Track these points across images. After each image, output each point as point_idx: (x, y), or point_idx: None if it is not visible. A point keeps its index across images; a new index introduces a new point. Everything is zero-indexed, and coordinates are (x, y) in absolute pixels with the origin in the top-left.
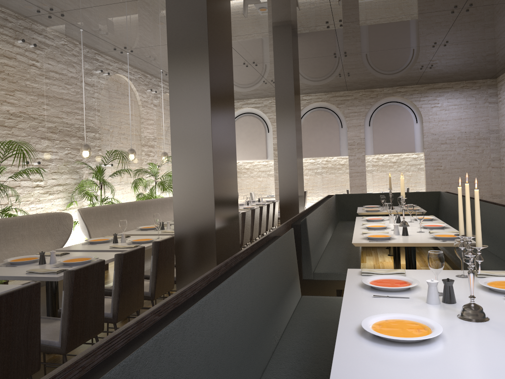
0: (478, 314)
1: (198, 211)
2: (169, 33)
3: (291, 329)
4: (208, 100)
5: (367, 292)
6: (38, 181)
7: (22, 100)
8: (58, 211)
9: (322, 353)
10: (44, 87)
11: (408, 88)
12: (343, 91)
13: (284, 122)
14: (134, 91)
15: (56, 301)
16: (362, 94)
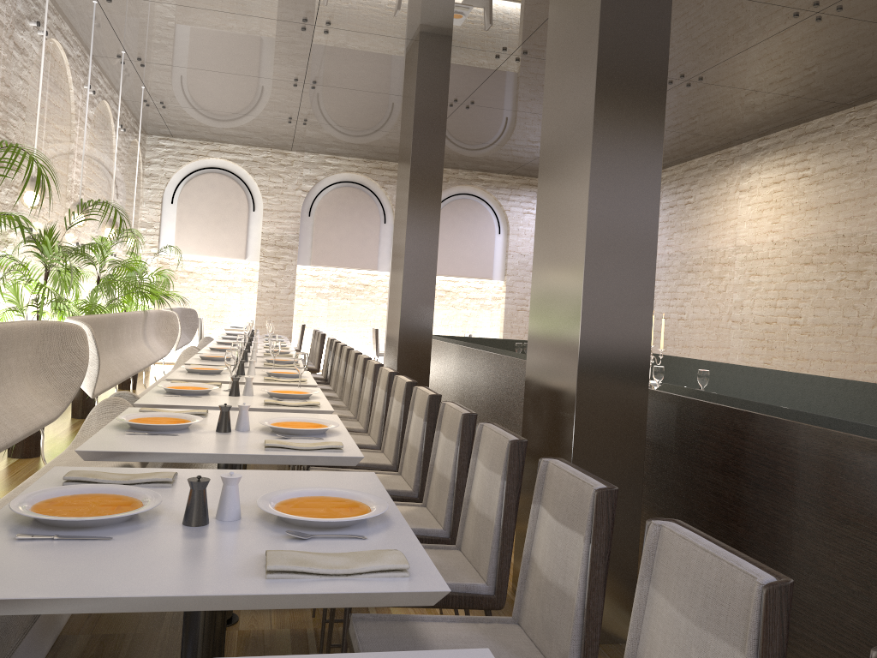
0: None
1: (622, 344)
2: (604, 19)
3: None
4: (659, 154)
5: None
6: None
7: None
8: None
9: None
10: None
11: (494, 176)
12: (397, 162)
13: (422, 202)
14: (71, 81)
15: None
16: None
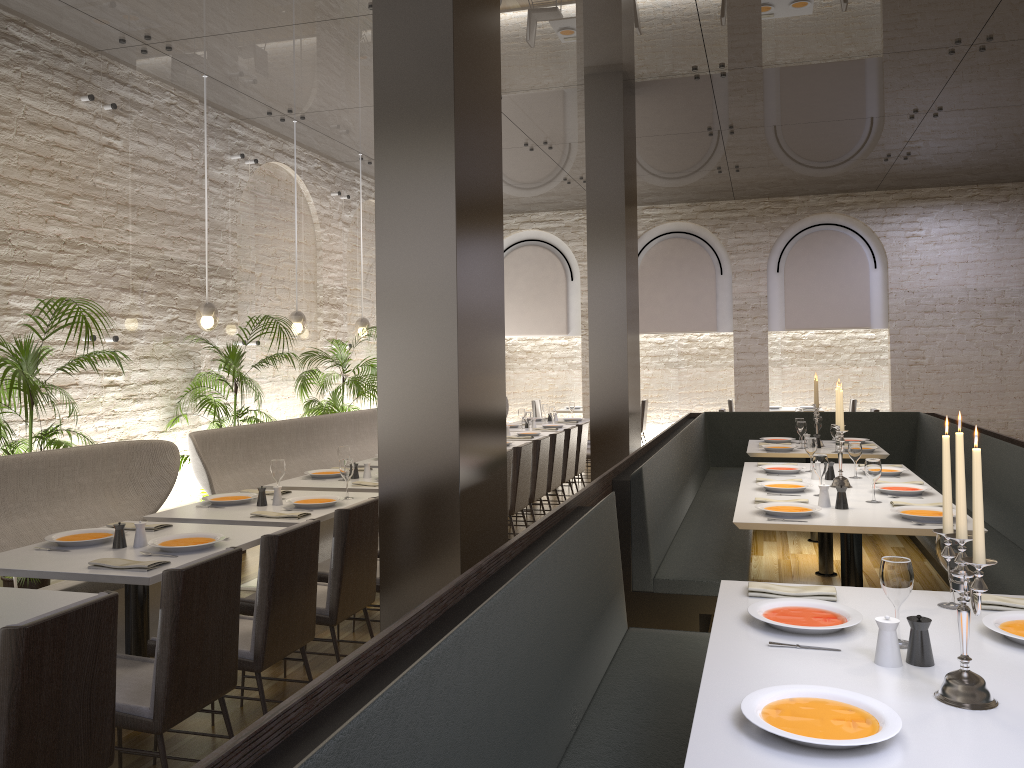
0: (976, 694)
1: (426, 458)
2: (378, 104)
3: (605, 700)
4: (451, 239)
5: (757, 634)
6: (113, 376)
7: (86, 216)
8: (150, 435)
9: (664, 752)
10: (130, 189)
11: (859, 196)
12: (727, 199)
13: (603, 267)
14: (306, 195)
15: (144, 621)
16: (764, 208)
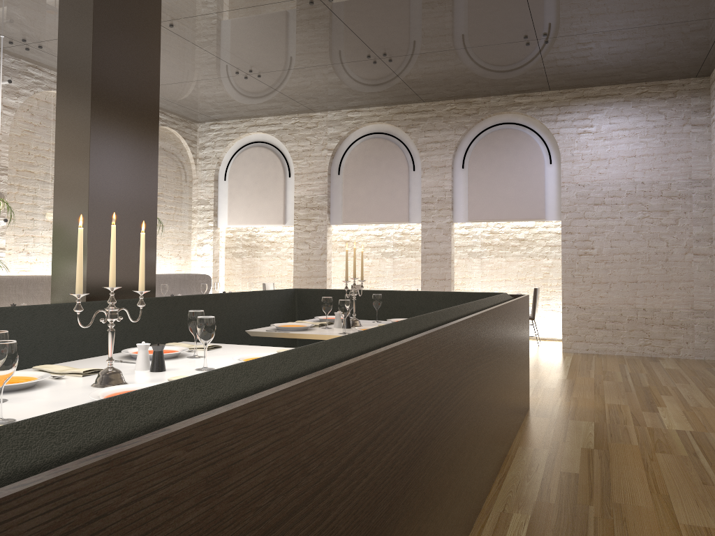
0: None
1: None
2: None
3: None
4: None
5: None
6: None
7: None
8: None
9: None
10: None
11: (536, 96)
12: (418, 102)
13: (70, 109)
14: None
15: None
16: (450, 109)
